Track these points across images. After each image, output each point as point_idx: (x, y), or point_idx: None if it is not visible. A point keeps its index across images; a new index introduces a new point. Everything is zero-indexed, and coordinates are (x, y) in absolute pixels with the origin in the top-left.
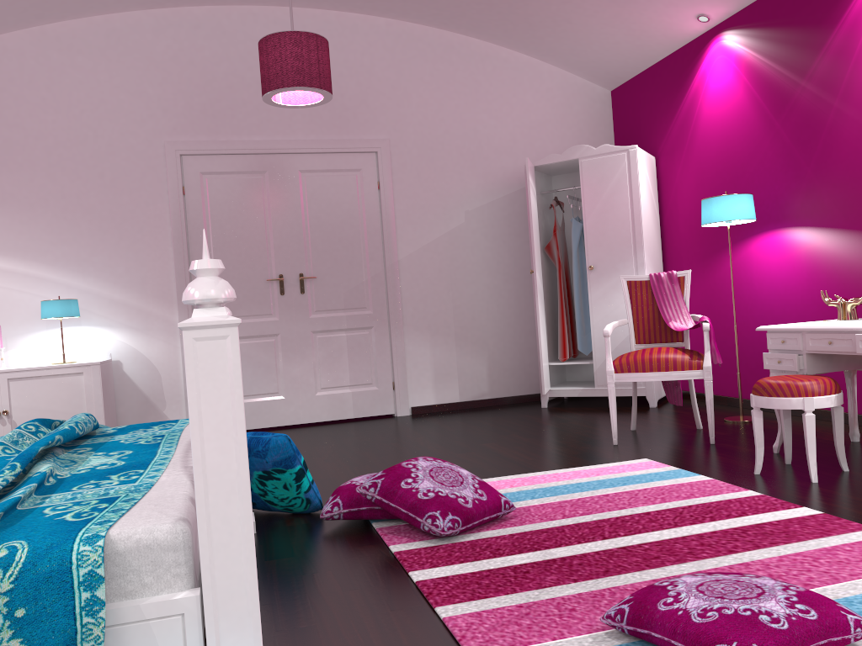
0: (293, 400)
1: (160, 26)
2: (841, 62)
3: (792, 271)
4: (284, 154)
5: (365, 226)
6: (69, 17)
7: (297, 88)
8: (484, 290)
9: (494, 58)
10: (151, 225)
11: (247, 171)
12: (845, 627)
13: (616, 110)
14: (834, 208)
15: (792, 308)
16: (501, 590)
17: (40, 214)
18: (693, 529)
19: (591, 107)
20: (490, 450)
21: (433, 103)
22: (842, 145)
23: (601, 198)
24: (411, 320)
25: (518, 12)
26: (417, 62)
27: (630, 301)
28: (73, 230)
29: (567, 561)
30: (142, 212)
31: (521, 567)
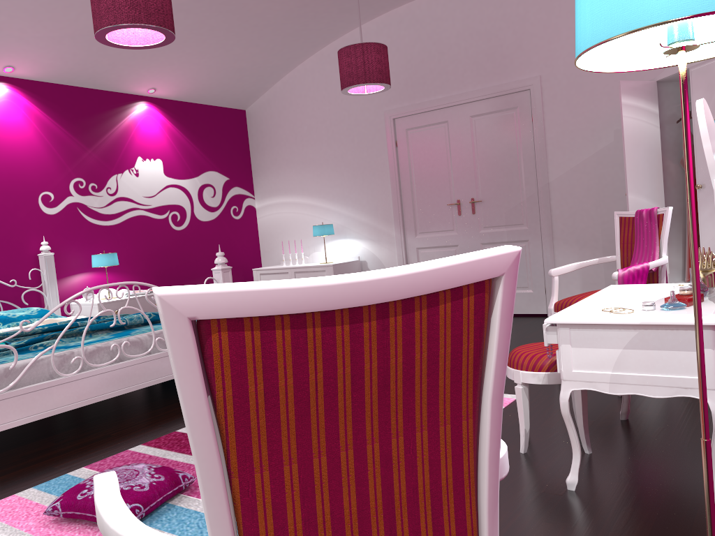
0: None
1: (379, 29)
2: None
3: None
4: (458, 105)
5: (521, 155)
6: (331, 40)
7: (351, 87)
8: None
9: None
10: (379, 170)
11: (435, 123)
12: None
13: None
14: None
15: None
16: (172, 447)
17: (325, 170)
18: None
19: None
20: None
21: None
22: None
23: None
24: (560, 234)
25: None
26: None
27: (619, 238)
28: (340, 178)
29: None
30: (374, 162)
31: None
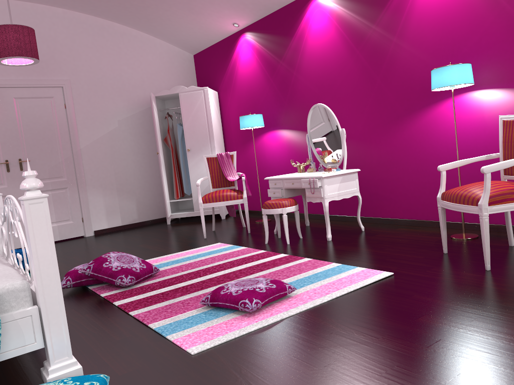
0: None
1: None
2: (295, 54)
3: (281, 150)
4: (3, 87)
5: (59, 130)
6: None
7: (18, 57)
8: (131, 163)
9: (129, 35)
10: None
11: None
12: (285, 289)
13: (197, 65)
14: (296, 121)
15: (282, 167)
16: (157, 301)
17: None
18: (237, 268)
19: (183, 63)
20: (143, 247)
21: (94, 59)
22: (298, 92)
23: (191, 114)
24: (90, 182)
25: (141, 12)
26: (83, 35)
27: (209, 167)
28: None
29: (185, 287)
30: None
31: (165, 292)
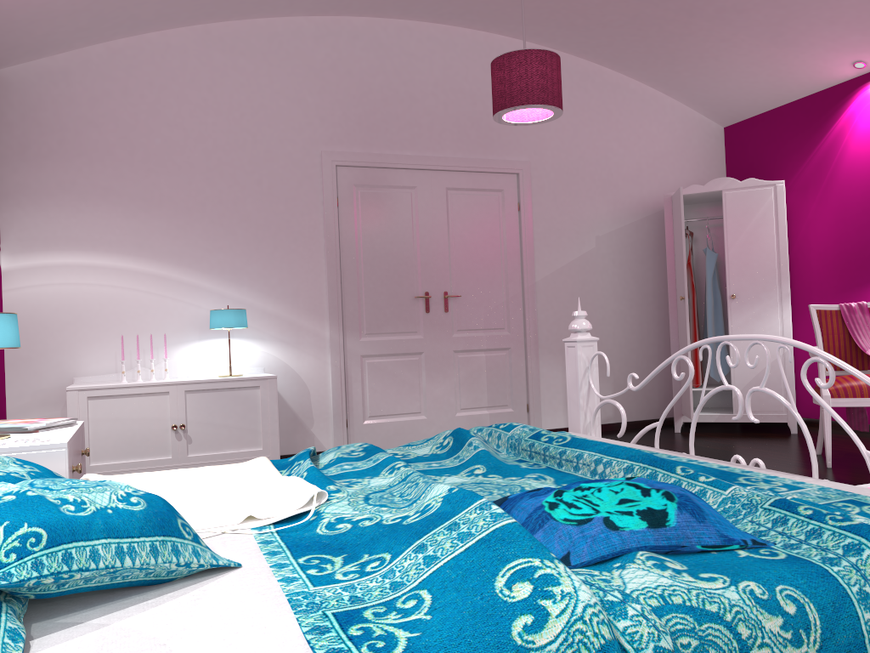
0: (434, 421)
1: (320, 34)
2: None
3: None
4: (432, 170)
5: (505, 247)
6: (235, 17)
7: (540, 106)
8: (611, 315)
9: (624, 89)
10: (306, 235)
11: (398, 185)
12: None
13: (730, 146)
14: None
15: None
16: None
17: (197, 219)
18: None
19: (707, 141)
20: None
21: (569, 128)
22: None
23: (745, 230)
24: (545, 342)
25: (669, 46)
26: None
27: (821, 329)
28: (229, 238)
29: None
30: (297, 222)
31: None
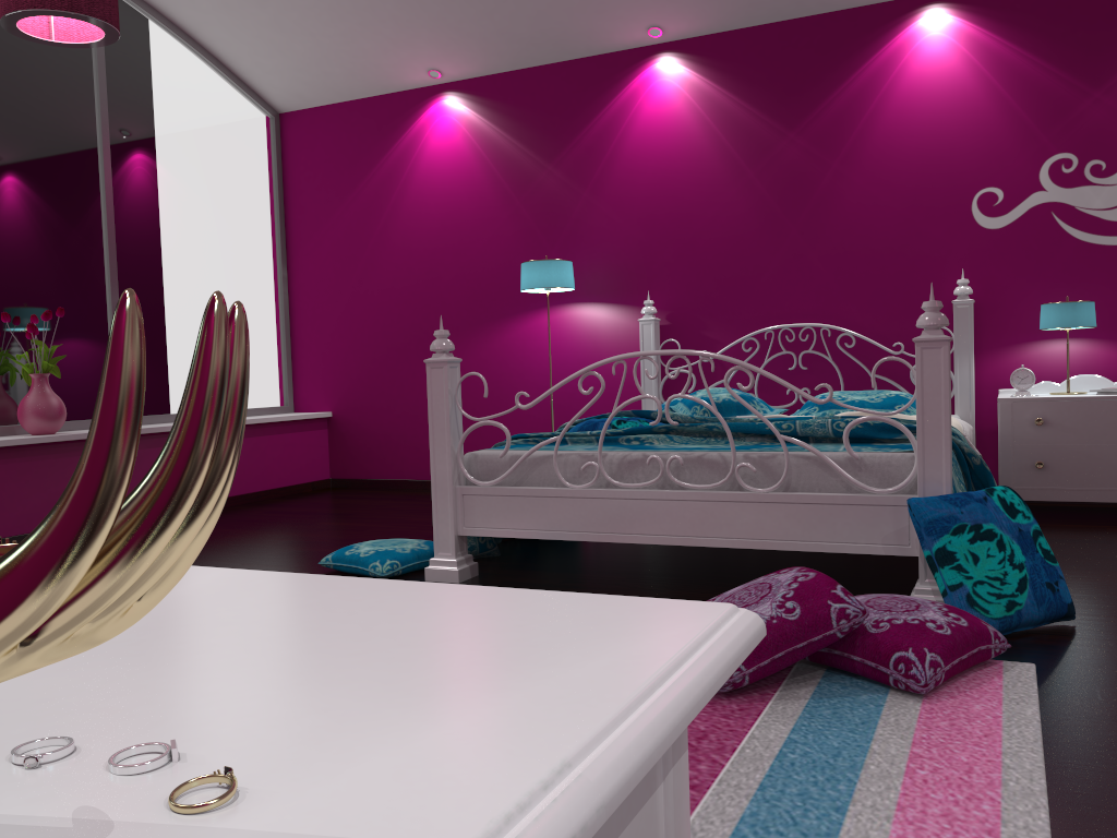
0: None
1: None
2: None
3: None
4: None
5: None
6: None
7: None
8: None
9: None
10: None
11: None
12: None
13: None
14: None
15: None
16: None
17: None
18: None
19: None
20: None
21: None
22: None
23: None
24: None
25: None
26: None
27: None
28: None
29: None
30: None
31: None
